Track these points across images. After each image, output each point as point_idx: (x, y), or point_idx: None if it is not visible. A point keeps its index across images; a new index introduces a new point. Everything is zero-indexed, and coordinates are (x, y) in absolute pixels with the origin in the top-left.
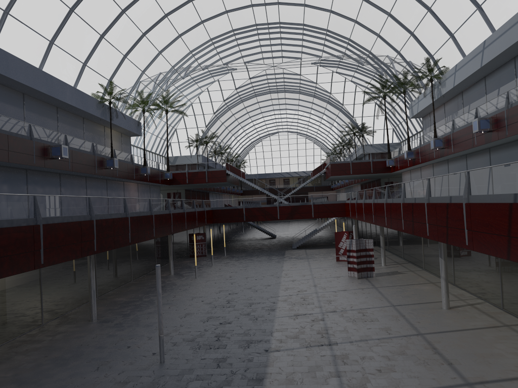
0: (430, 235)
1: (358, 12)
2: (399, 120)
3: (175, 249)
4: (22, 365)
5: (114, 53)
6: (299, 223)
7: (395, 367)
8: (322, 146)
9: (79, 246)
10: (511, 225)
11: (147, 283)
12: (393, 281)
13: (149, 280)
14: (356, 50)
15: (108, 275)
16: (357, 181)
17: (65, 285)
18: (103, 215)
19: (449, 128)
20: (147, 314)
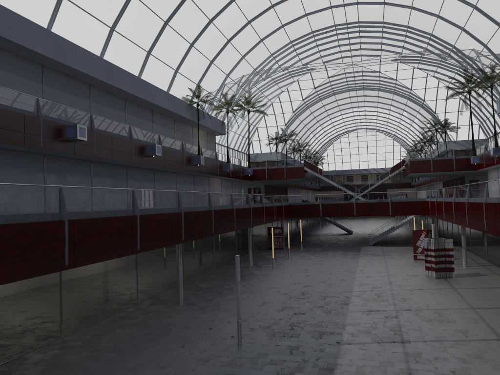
0: None
1: (441, 7)
2: (486, 116)
3: (254, 241)
4: (121, 337)
5: (201, 59)
6: (377, 220)
7: (470, 370)
8: (402, 142)
9: (169, 235)
10: None
11: (228, 272)
12: (474, 283)
13: (230, 269)
14: (438, 45)
15: (193, 262)
16: (439, 178)
17: (156, 269)
18: (190, 208)
19: None
20: (228, 300)
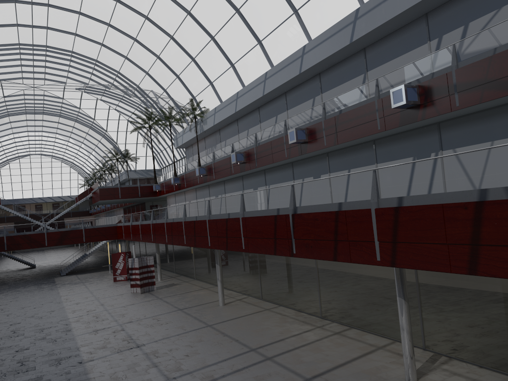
0: (212, 245)
1: (129, 50)
2: (161, 149)
3: None
4: None
5: None
6: (56, 251)
7: (198, 351)
8: (80, 170)
9: None
10: (276, 230)
11: None
12: (173, 291)
13: None
14: (124, 82)
15: None
16: (120, 205)
17: None
18: None
19: (211, 159)
20: None
